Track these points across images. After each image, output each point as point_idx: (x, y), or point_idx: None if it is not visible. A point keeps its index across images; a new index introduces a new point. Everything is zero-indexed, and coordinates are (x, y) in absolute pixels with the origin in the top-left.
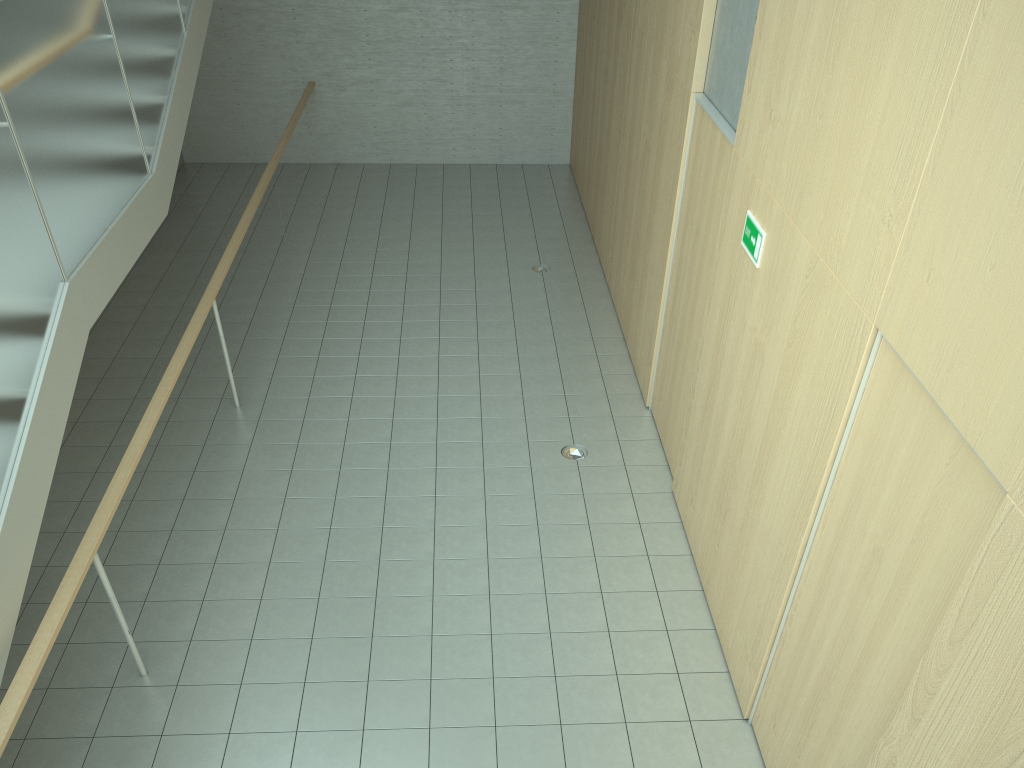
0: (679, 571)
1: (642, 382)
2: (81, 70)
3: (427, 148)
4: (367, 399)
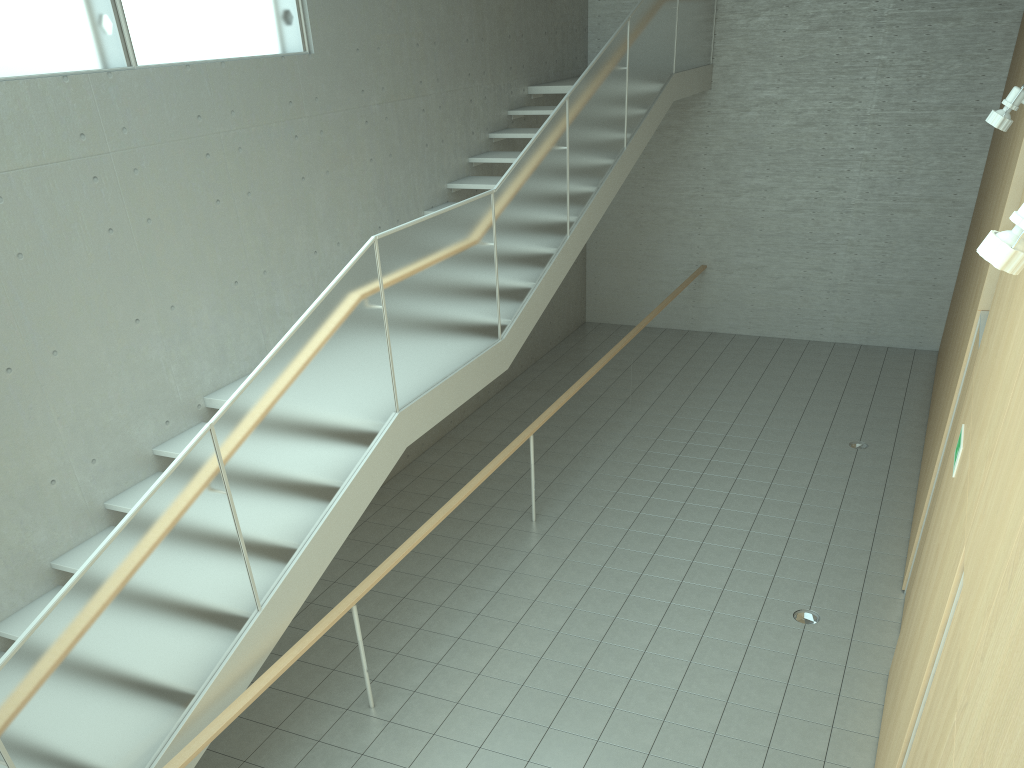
0: (857, 749)
1: (906, 566)
2: (456, 269)
3: (796, 325)
4: (639, 534)
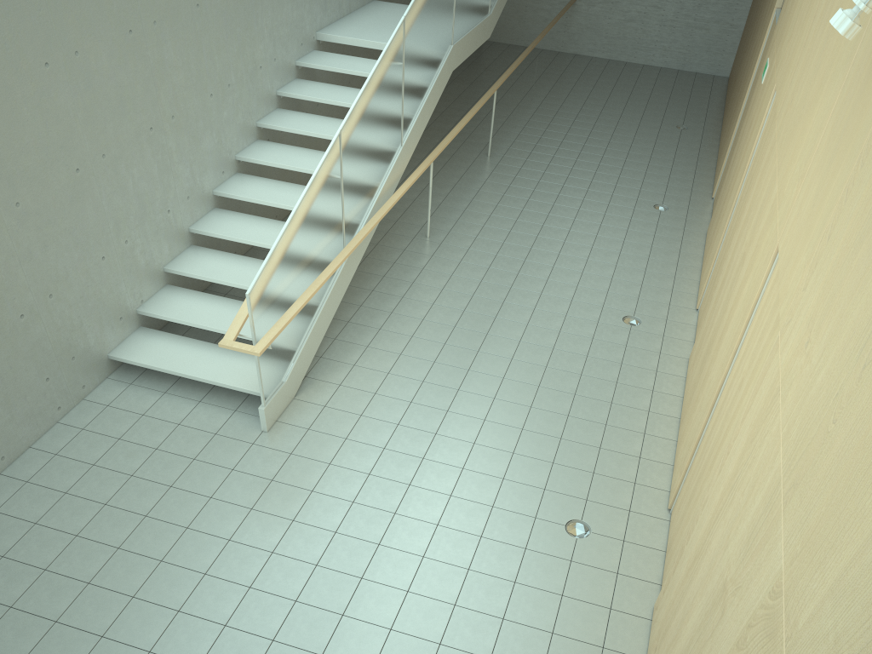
0: (693, 259)
1: (714, 185)
2: None
3: (636, 52)
4: (557, 166)
